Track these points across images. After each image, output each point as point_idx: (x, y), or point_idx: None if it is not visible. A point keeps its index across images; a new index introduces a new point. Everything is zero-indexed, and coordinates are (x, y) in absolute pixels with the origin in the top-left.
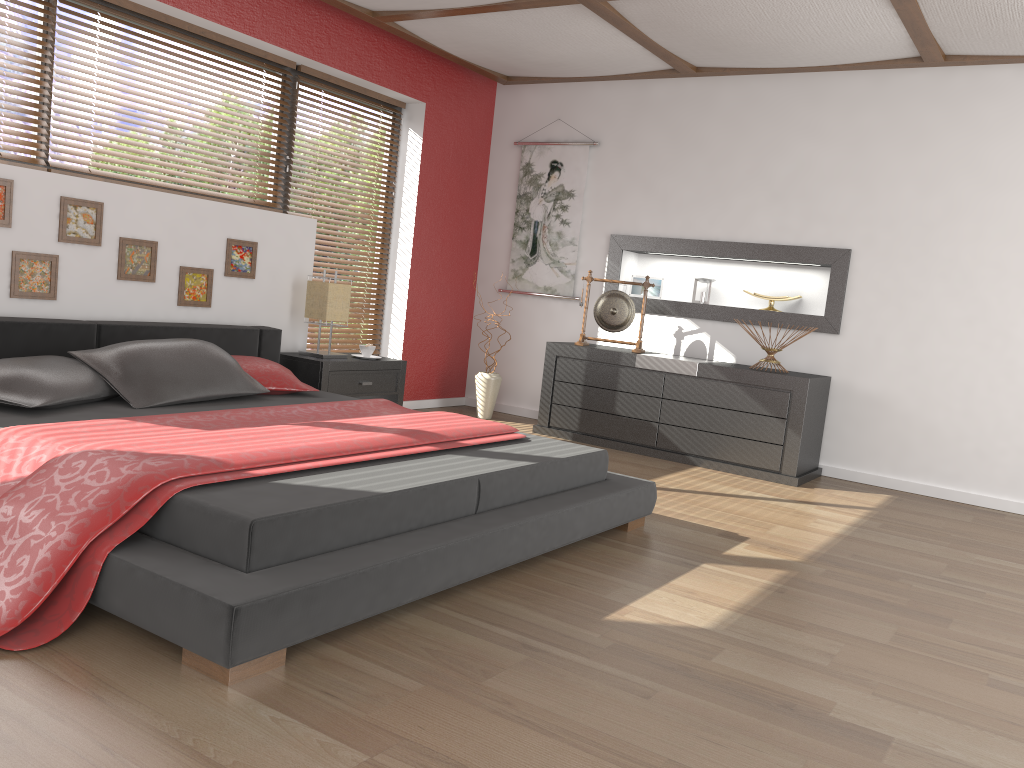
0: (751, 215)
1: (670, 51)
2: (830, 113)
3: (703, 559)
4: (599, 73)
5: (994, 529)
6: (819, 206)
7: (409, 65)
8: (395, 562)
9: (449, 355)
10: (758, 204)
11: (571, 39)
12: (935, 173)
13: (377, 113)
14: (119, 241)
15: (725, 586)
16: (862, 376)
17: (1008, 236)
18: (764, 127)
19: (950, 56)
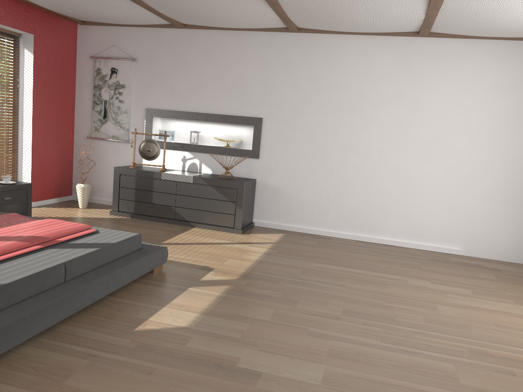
0: (216, 100)
1: (168, 16)
2: (250, 51)
3: (190, 285)
4: (133, 23)
5: (325, 247)
6: (247, 96)
7: (21, 13)
8: (12, 323)
9: (61, 174)
10: (219, 94)
11: (114, 7)
12: (297, 82)
13: (3, 39)
14: None
15: (198, 299)
16: (270, 178)
17: (328, 113)
18: (219, 56)
19: (300, 28)
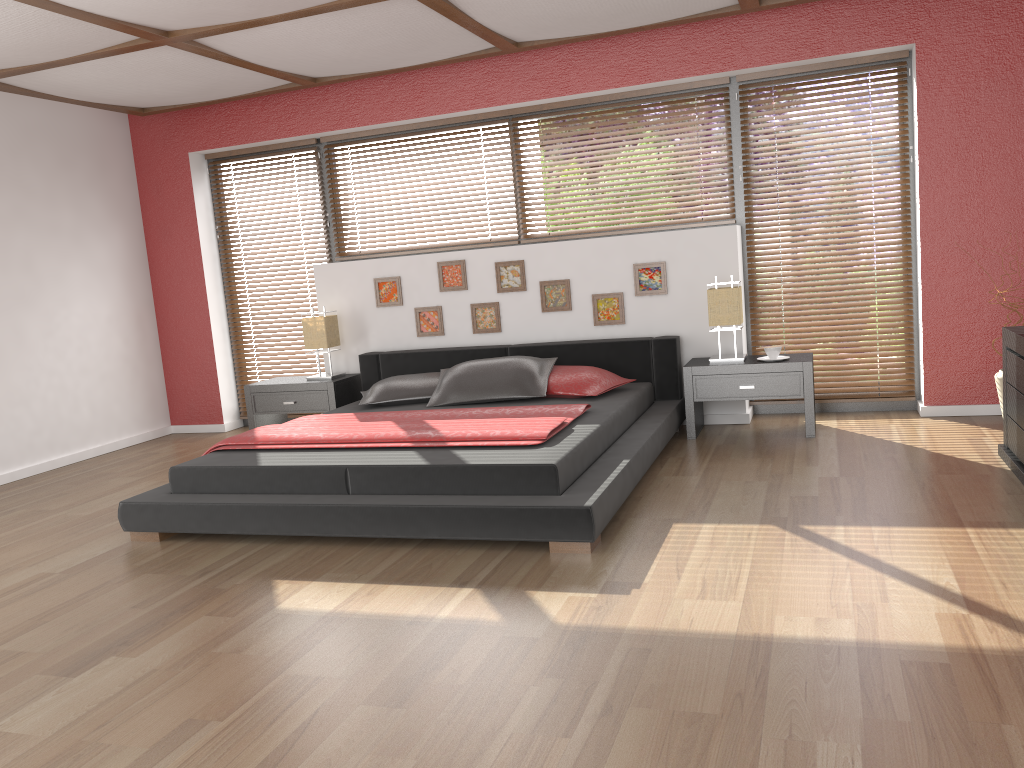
0: None
1: None
2: None
3: (490, 586)
4: None
5: None
6: None
7: (874, 13)
8: (215, 505)
9: None
10: None
11: None
12: None
13: (873, 76)
14: (539, 284)
15: (404, 602)
16: None
17: None
18: None
19: None
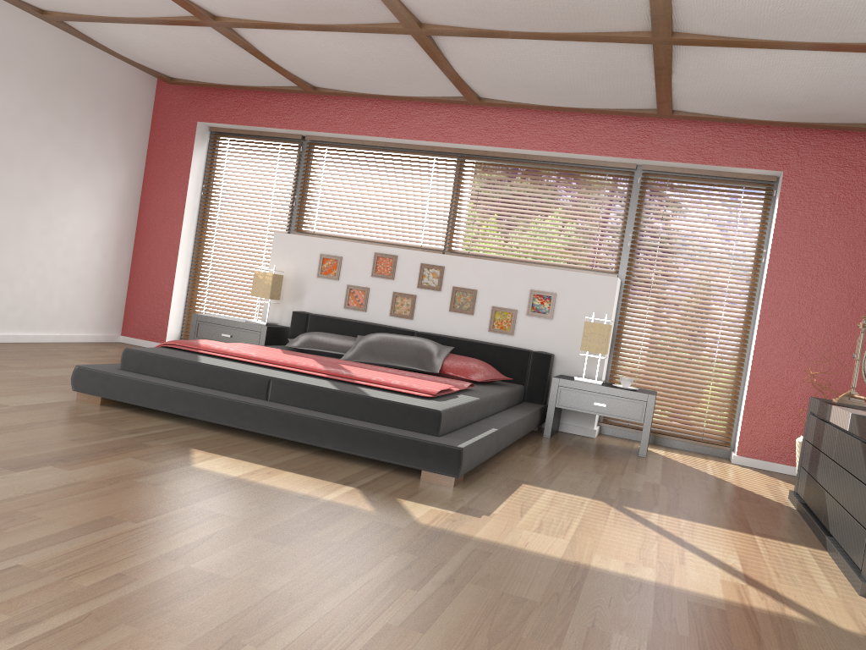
0: None
1: (859, 42)
2: None
3: (368, 489)
4: None
5: None
6: None
7: (756, 141)
8: (155, 384)
9: None
10: None
11: (755, 73)
12: None
13: (746, 190)
14: (452, 288)
15: (296, 484)
16: None
17: None
18: None
19: None
